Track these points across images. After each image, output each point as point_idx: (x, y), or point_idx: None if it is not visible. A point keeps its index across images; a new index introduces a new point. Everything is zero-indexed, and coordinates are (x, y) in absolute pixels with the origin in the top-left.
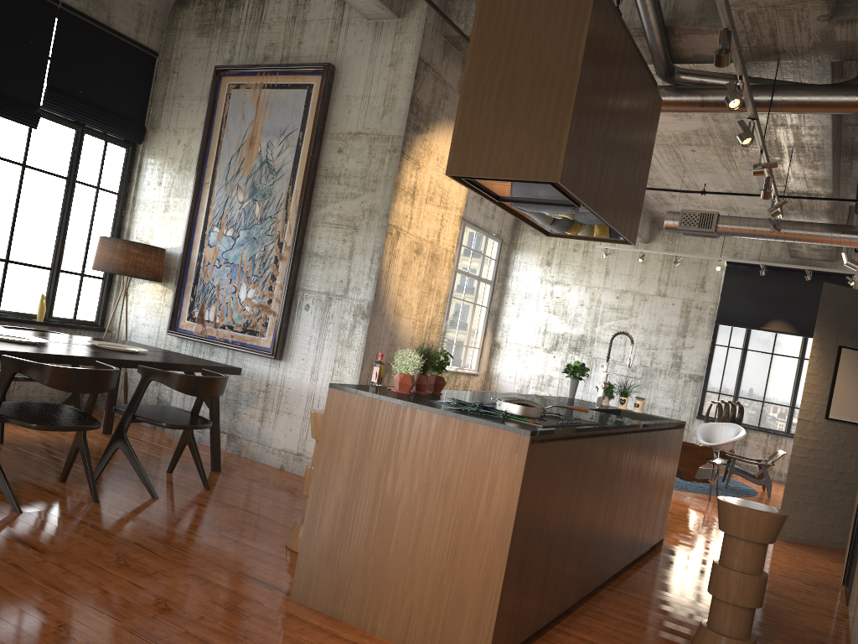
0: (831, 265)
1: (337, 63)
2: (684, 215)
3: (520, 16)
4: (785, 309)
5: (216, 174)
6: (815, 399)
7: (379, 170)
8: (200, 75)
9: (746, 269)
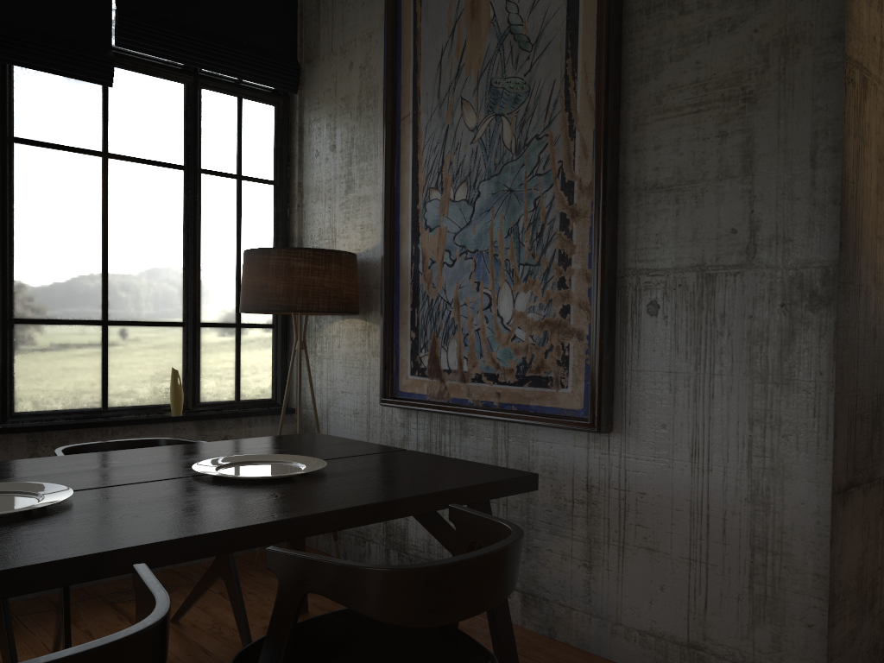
0: None
1: None
2: None
3: None
4: None
5: (419, 94)
6: None
7: None
8: None
9: None
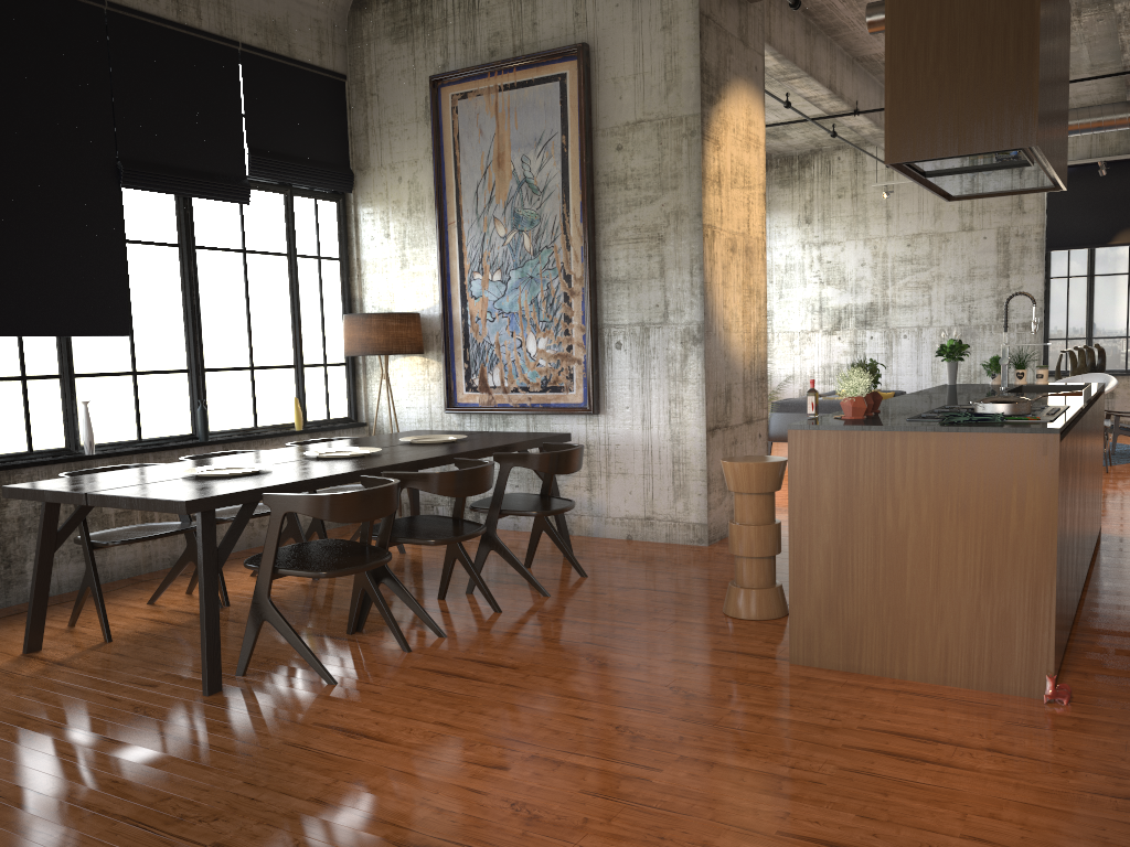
0: None
1: (590, 40)
2: None
3: None
4: None
5: (462, 210)
6: None
7: (677, 162)
8: (408, 91)
9: (1075, 172)
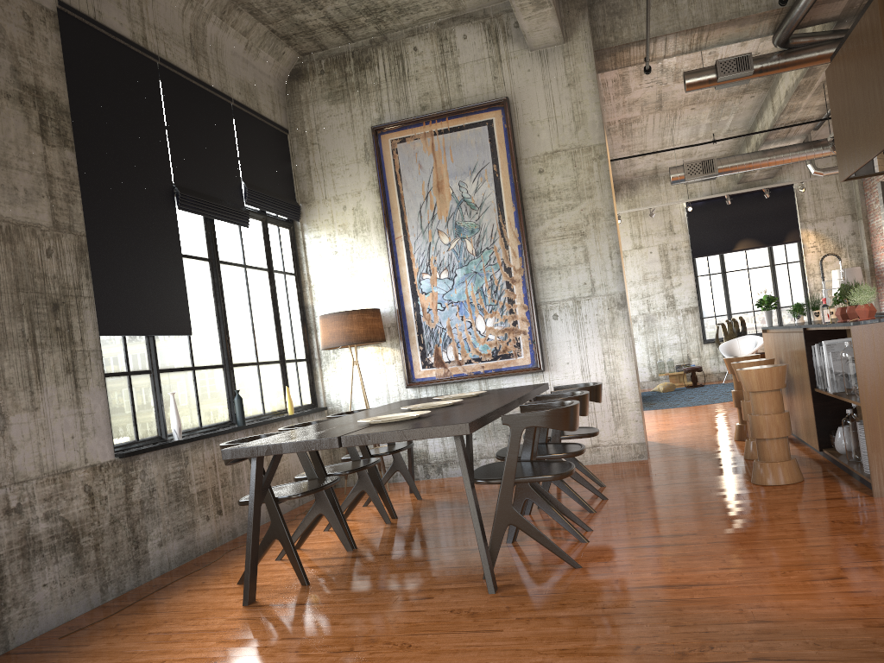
0: (772, 181)
1: (508, 95)
2: (688, 167)
3: None
4: (747, 228)
5: (407, 226)
6: None
7: (590, 178)
8: (348, 139)
9: (703, 204)
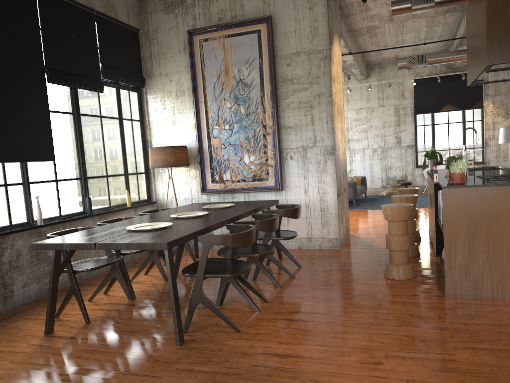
0: None
1: (272, 14)
2: (409, 59)
3: None
4: (450, 98)
5: (206, 95)
6: None
7: (318, 71)
8: (174, 37)
9: (424, 81)
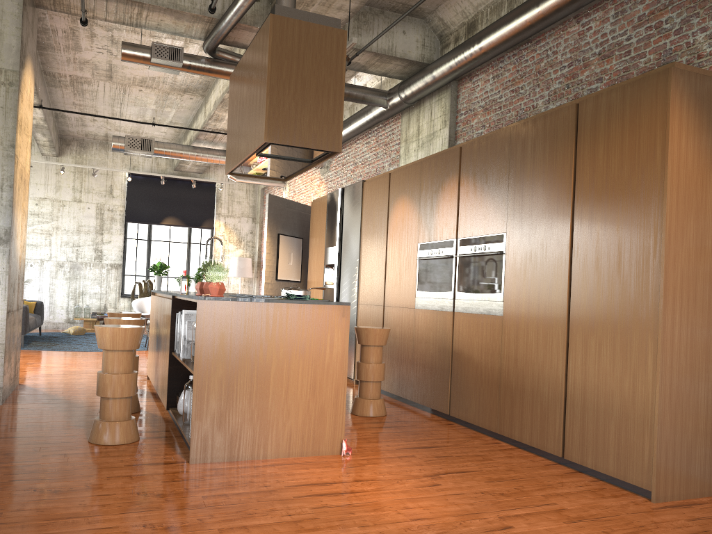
0: (201, 176)
1: None
2: (129, 140)
3: (302, 40)
4: (175, 209)
5: None
6: (271, 269)
7: None
8: None
9: (143, 179)
